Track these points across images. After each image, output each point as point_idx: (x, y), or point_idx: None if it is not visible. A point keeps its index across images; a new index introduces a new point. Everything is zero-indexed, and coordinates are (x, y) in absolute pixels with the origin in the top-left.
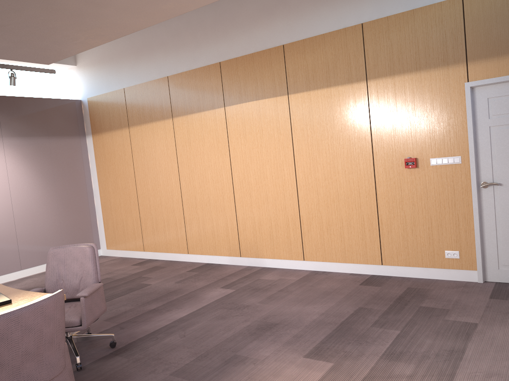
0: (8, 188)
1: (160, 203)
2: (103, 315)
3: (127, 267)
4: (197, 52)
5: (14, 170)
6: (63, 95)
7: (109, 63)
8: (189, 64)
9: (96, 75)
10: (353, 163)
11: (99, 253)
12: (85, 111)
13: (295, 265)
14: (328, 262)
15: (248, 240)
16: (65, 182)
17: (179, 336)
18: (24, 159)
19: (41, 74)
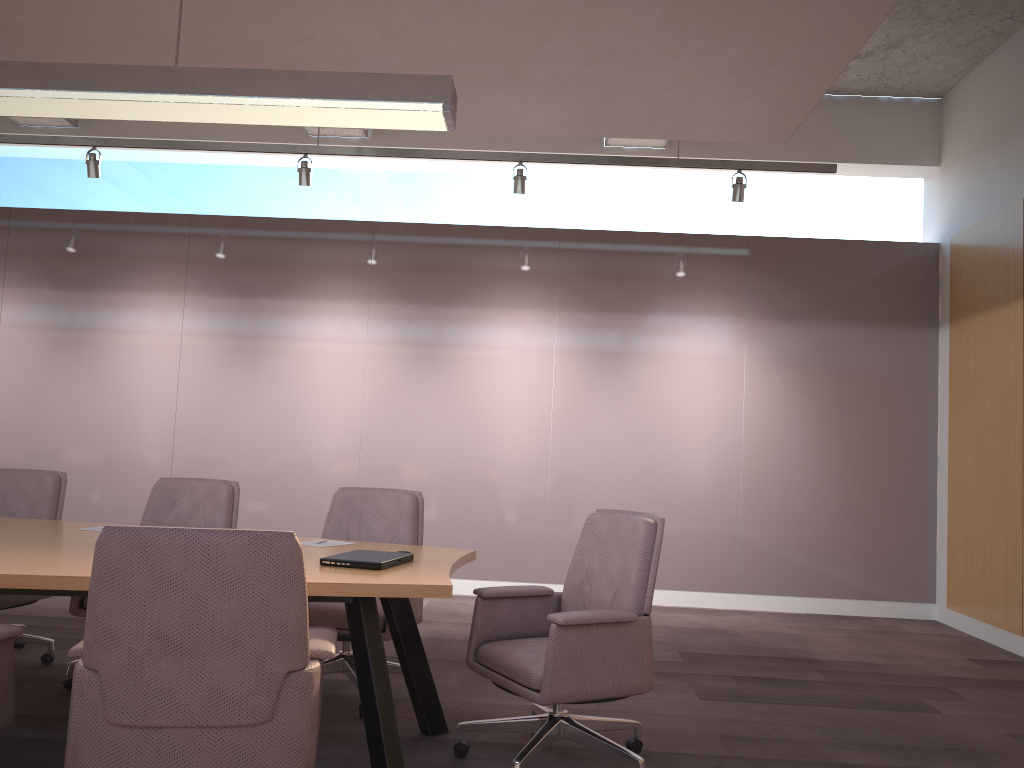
0: (740, 419)
1: None
2: (735, 726)
3: (949, 658)
4: None
5: (757, 386)
6: (905, 236)
7: (999, 143)
8: None
9: (971, 179)
10: None
11: (930, 612)
12: (944, 269)
13: None
14: None
15: None
16: (868, 428)
17: None
18: (783, 365)
19: (858, 193)
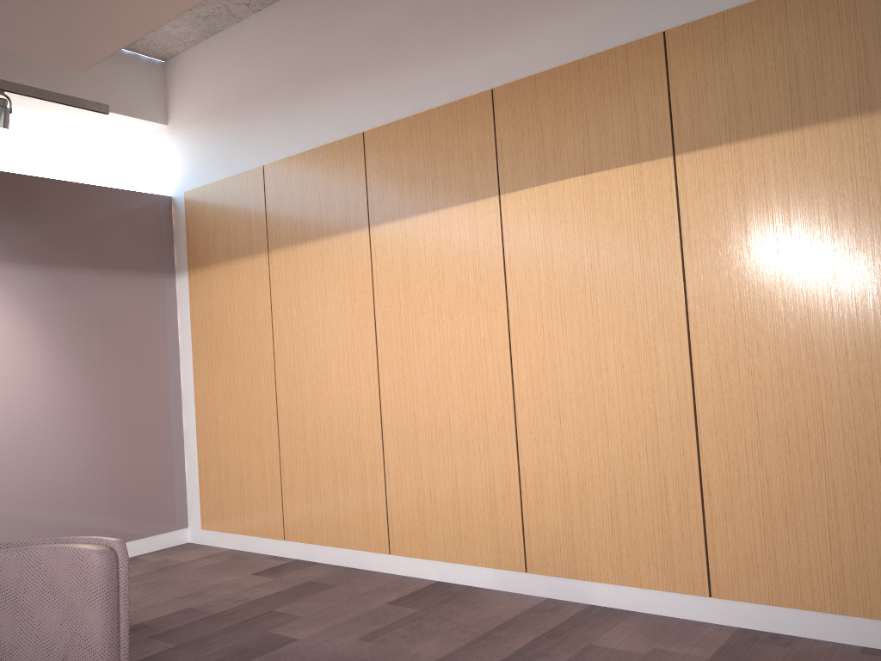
0: None
1: (329, 426)
2: None
3: (241, 578)
4: (436, 71)
5: (3, 338)
6: (136, 186)
7: (234, 113)
8: (415, 100)
9: (206, 142)
10: (874, 333)
11: (185, 537)
12: (178, 221)
13: (683, 607)
14: (786, 607)
15: (548, 530)
16: (121, 373)
17: None
18: (31, 314)
19: (90, 138)
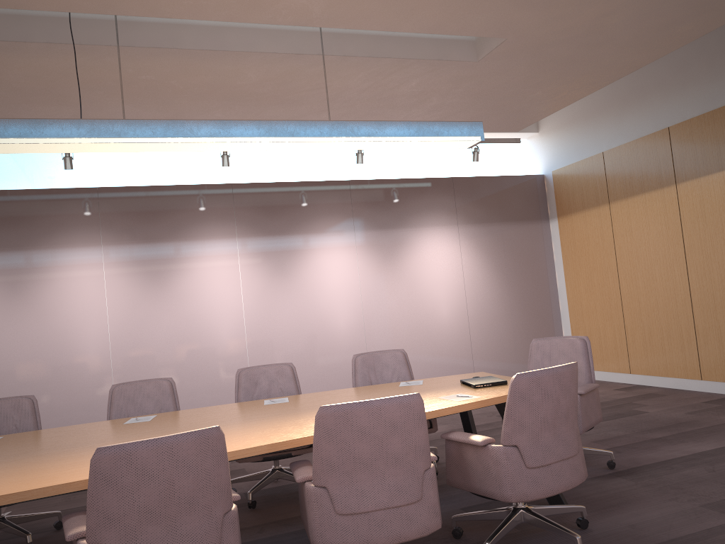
0: (462, 283)
1: (656, 305)
2: (589, 437)
3: (607, 391)
4: (715, 86)
5: (468, 263)
6: (522, 171)
7: (581, 122)
8: (702, 105)
9: (564, 141)
10: None
11: None
12: (549, 189)
13: None
14: None
15: None
16: (524, 279)
17: (705, 470)
18: (479, 250)
19: (497, 148)
